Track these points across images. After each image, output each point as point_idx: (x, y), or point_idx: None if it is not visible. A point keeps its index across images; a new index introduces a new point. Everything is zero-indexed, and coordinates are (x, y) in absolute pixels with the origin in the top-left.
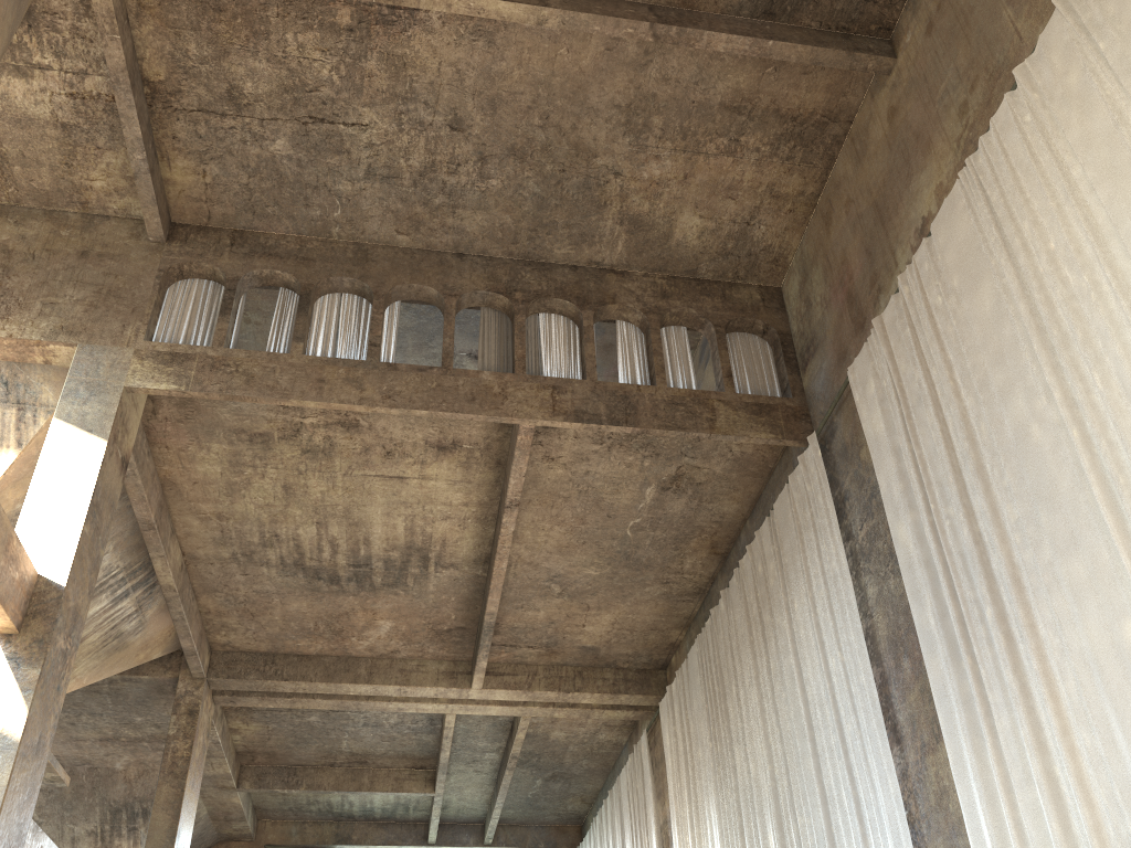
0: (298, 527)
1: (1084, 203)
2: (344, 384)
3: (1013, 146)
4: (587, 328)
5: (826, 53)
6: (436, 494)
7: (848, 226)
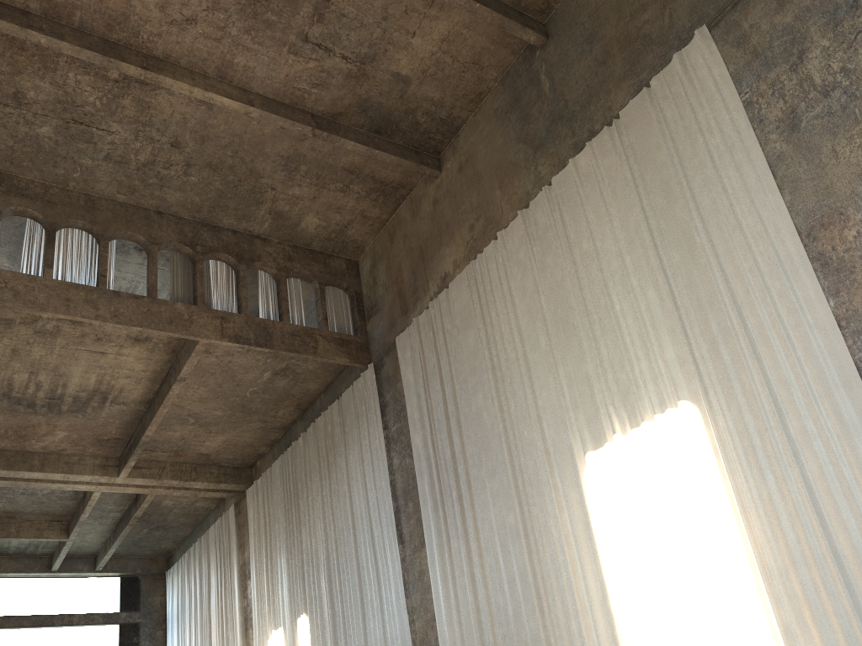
0: (15, 373)
1: (518, 318)
2: (84, 304)
3: (492, 270)
4: (242, 277)
5: (406, 162)
6: (125, 363)
7: (404, 250)
